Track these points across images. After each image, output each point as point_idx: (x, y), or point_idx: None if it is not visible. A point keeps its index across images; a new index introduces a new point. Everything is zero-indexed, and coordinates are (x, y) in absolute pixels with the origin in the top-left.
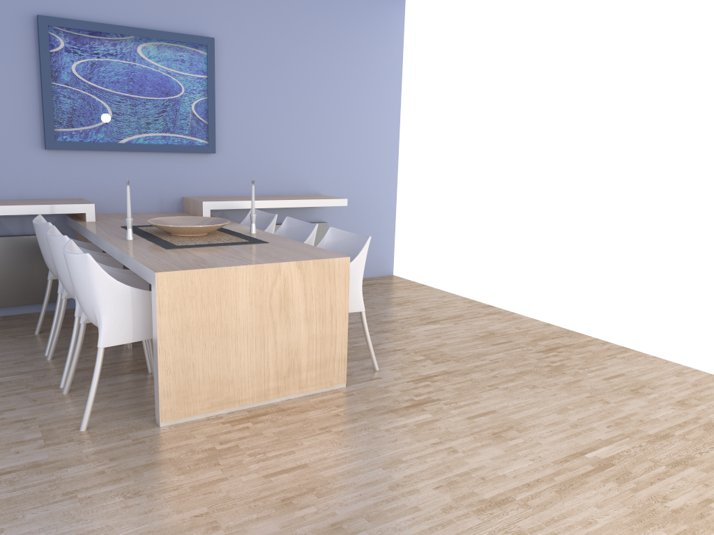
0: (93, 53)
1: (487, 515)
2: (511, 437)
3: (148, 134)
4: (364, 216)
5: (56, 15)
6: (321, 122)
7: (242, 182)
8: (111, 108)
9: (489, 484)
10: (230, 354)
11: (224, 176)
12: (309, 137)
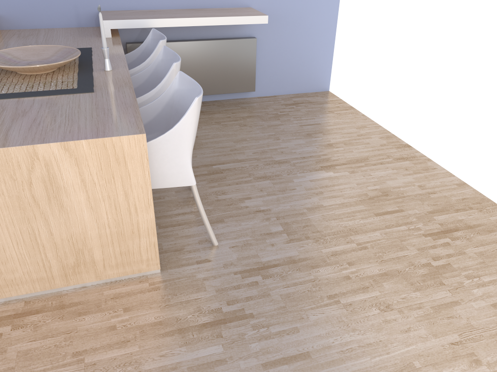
0: None
1: None
2: None
3: None
4: (299, 31)
5: None
6: None
7: None
8: None
9: None
10: None
11: None
12: None
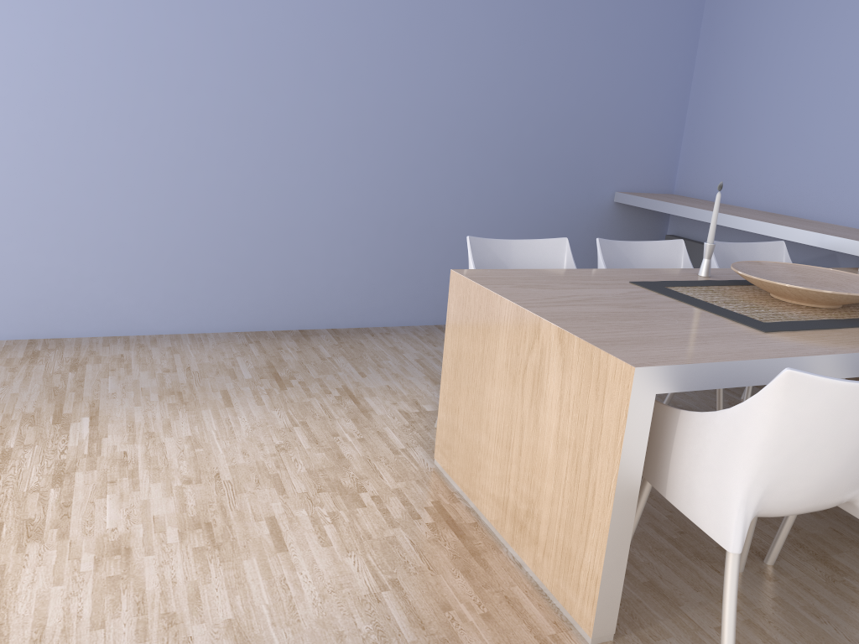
0: None
1: None
2: None
3: None
4: None
5: None
6: None
7: None
8: None
9: None
10: (482, 425)
11: None
12: None
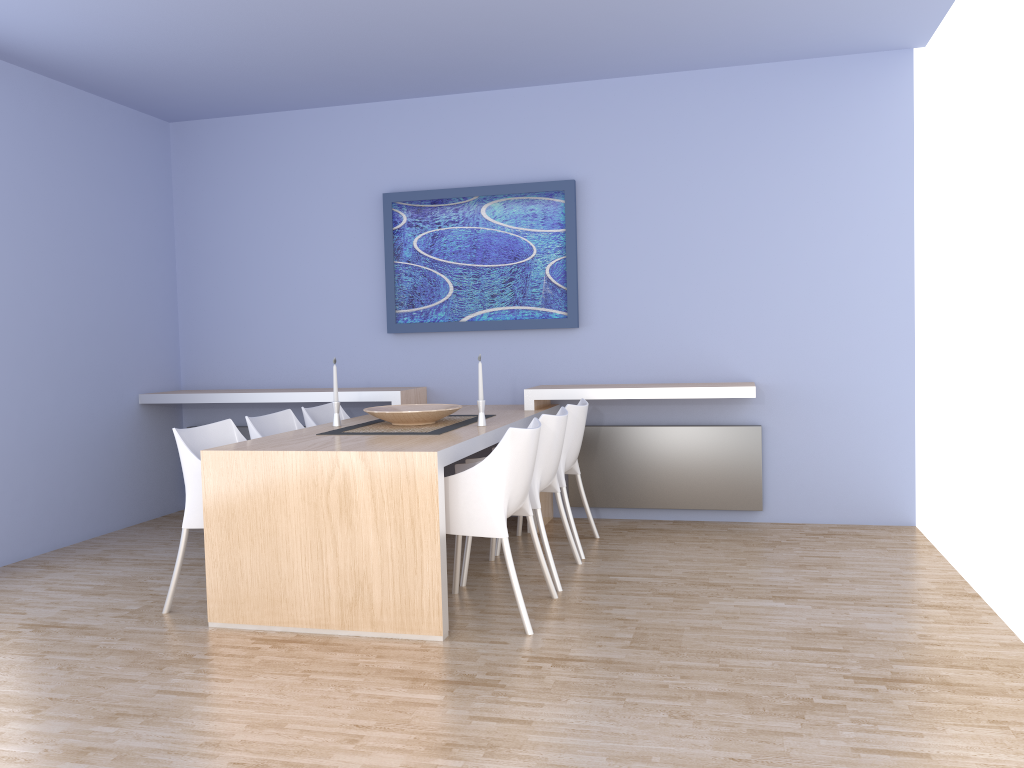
0: (434, 224)
1: None
2: (455, 756)
3: (492, 308)
4: (842, 419)
5: (405, 190)
6: (749, 271)
7: (623, 365)
8: (452, 282)
9: None
10: (281, 558)
11: (596, 357)
12: (730, 295)
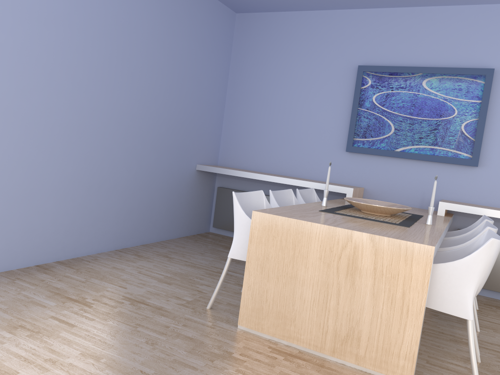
0: (389, 87)
1: None
2: None
3: (418, 145)
4: None
5: (372, 65)
6: None
7: None
8: (394, 125)
9: None
10: (296, 295)
11: (486, 188)
12: None
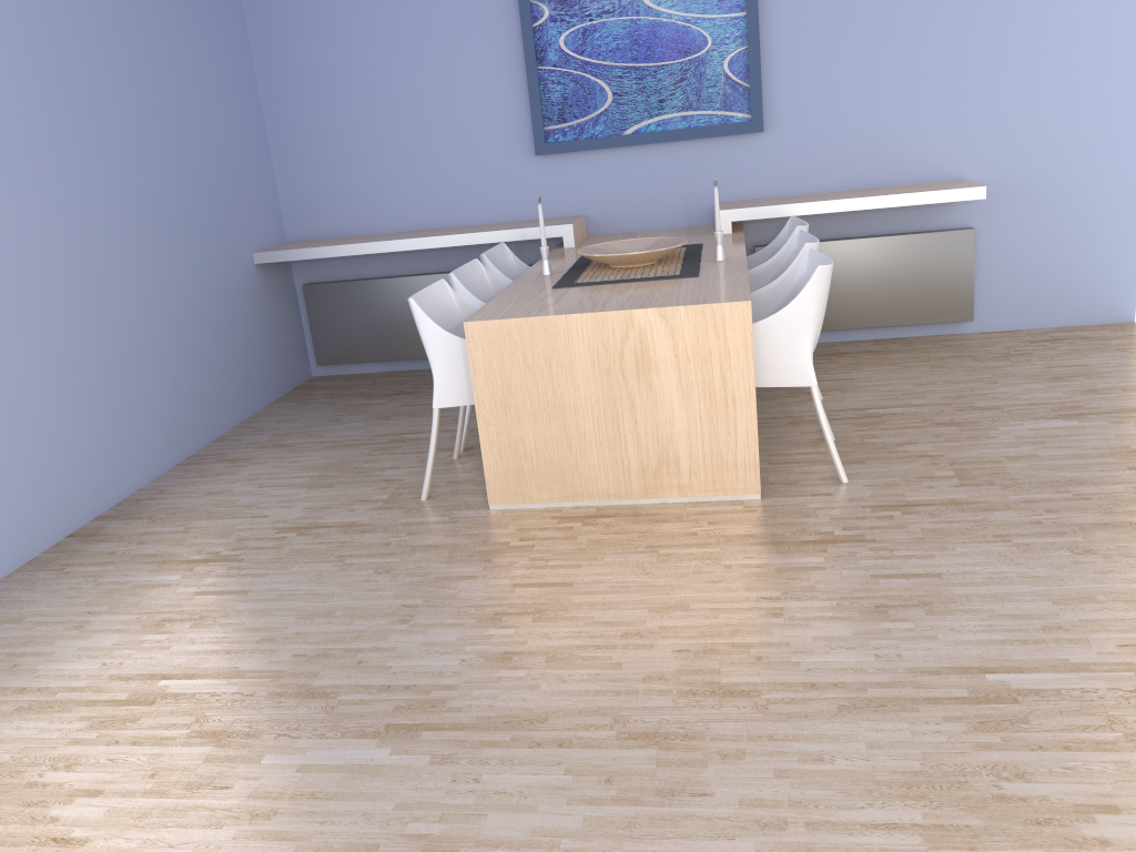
0: (584, 16)
1: (690, 700)
2: (898, 618)
3: (661, 116)
4: (1062, 213)
5: None
6: (963, 49)
7: (815, 172)
8: (611, 88)
9: (756, 667)
10: (570, 431)
11: (784, 165)
12: (940, 80)
